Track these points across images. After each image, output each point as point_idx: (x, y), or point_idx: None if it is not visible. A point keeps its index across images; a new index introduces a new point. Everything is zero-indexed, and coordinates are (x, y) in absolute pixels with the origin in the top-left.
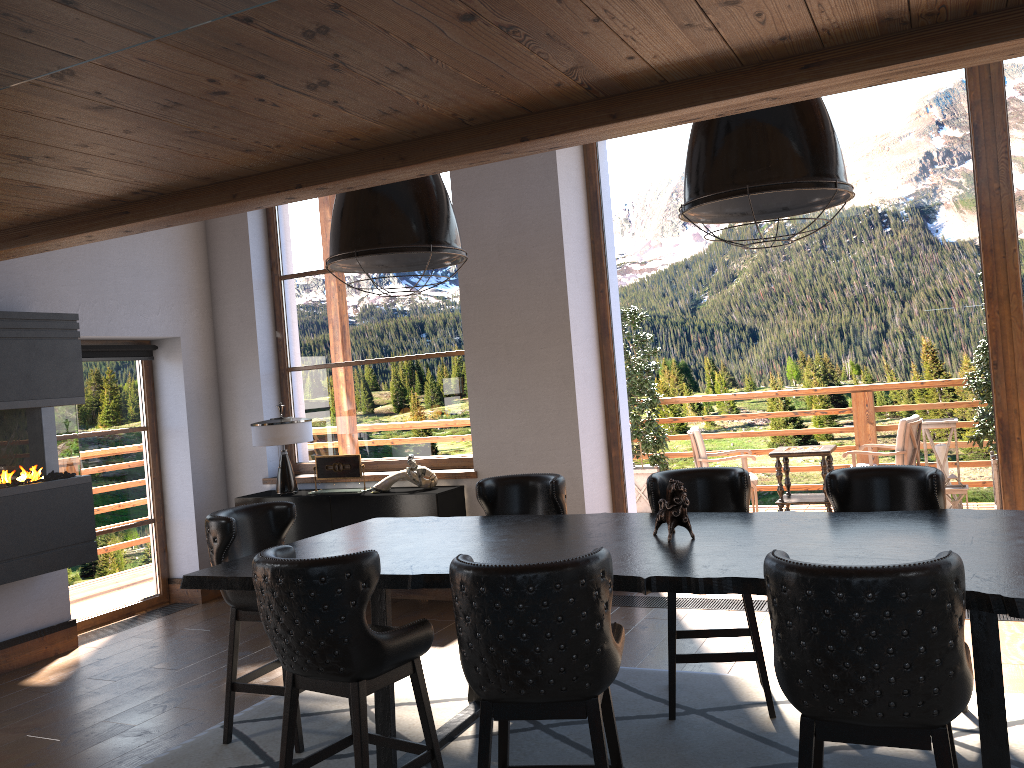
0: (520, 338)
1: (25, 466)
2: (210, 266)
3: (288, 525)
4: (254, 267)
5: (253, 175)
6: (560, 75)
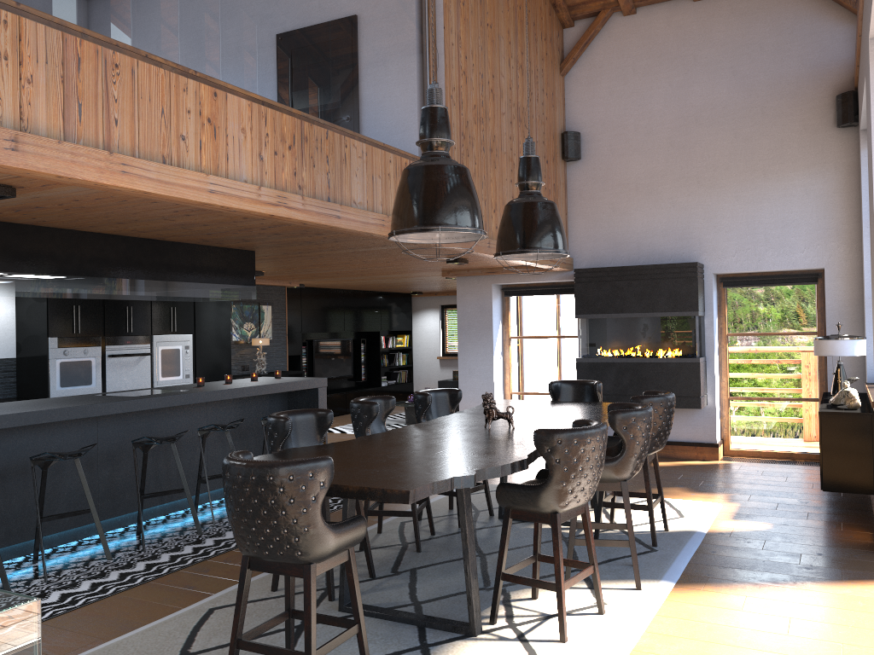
0: (873, 278)
1: (661, 348)
2: (860, 209)
3: (595, 395)
4: (865, 209)
5: None
6: None
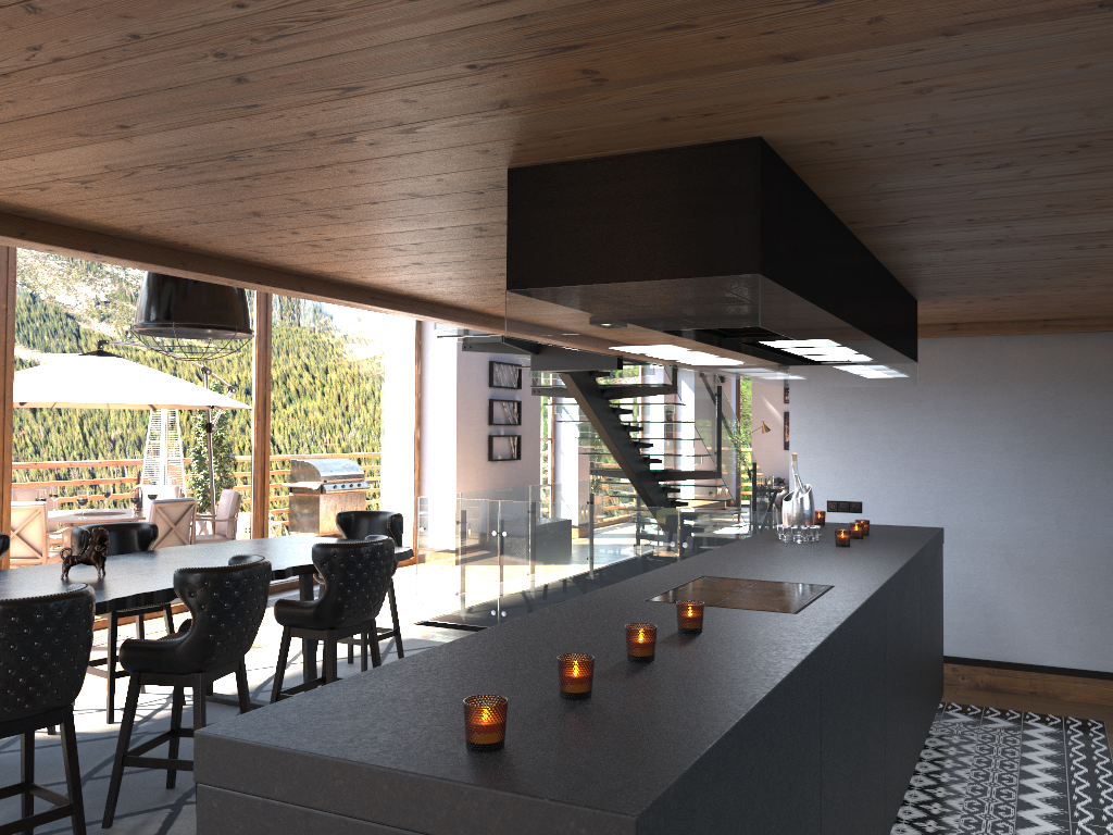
0: None
1: None
2: None
3: None
4: None
5: (47, 222)
6: (336, 271)
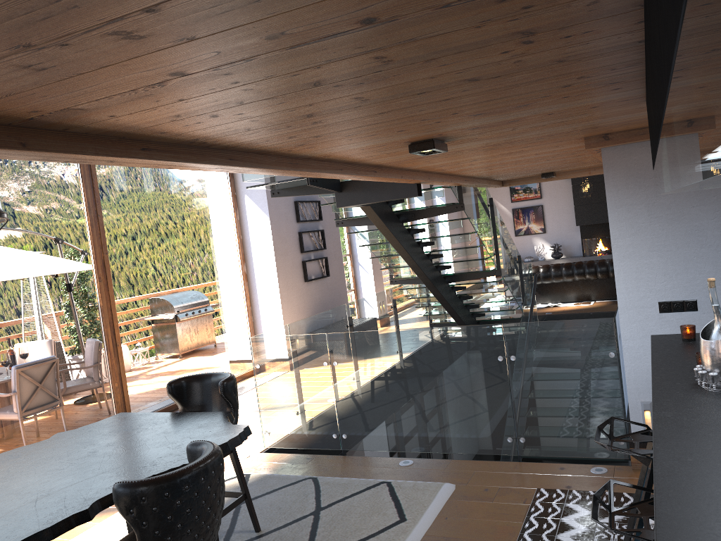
0: None
1: None
2: None
3: None
4: None
5: None
6: (60, 108)
